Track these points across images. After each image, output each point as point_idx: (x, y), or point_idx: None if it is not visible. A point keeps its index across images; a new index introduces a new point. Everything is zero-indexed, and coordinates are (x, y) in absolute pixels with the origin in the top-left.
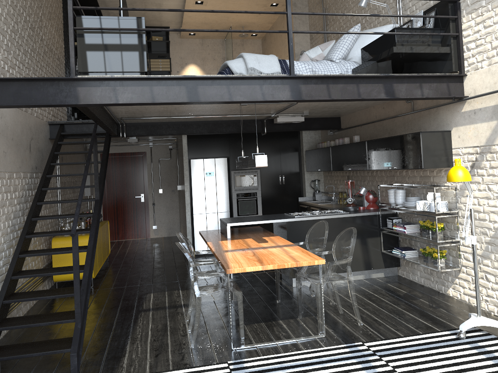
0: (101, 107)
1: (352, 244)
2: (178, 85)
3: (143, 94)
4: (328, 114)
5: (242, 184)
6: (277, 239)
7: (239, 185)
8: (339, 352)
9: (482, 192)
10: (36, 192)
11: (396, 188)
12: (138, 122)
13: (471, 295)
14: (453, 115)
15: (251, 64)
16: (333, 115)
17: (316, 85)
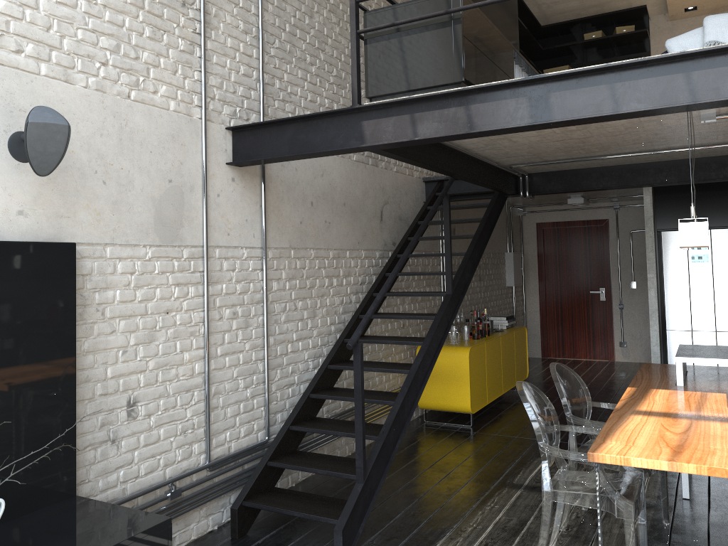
0: (446, 150)
1: None
2: (514, 96)
3: (455, 121)
4: None
5: None
6: None
7: None
8: None
9: None
10: (377, 278)
11: None
12: (551, 171)
13: None
14: None
15: (711, 35)
16: None
17: None
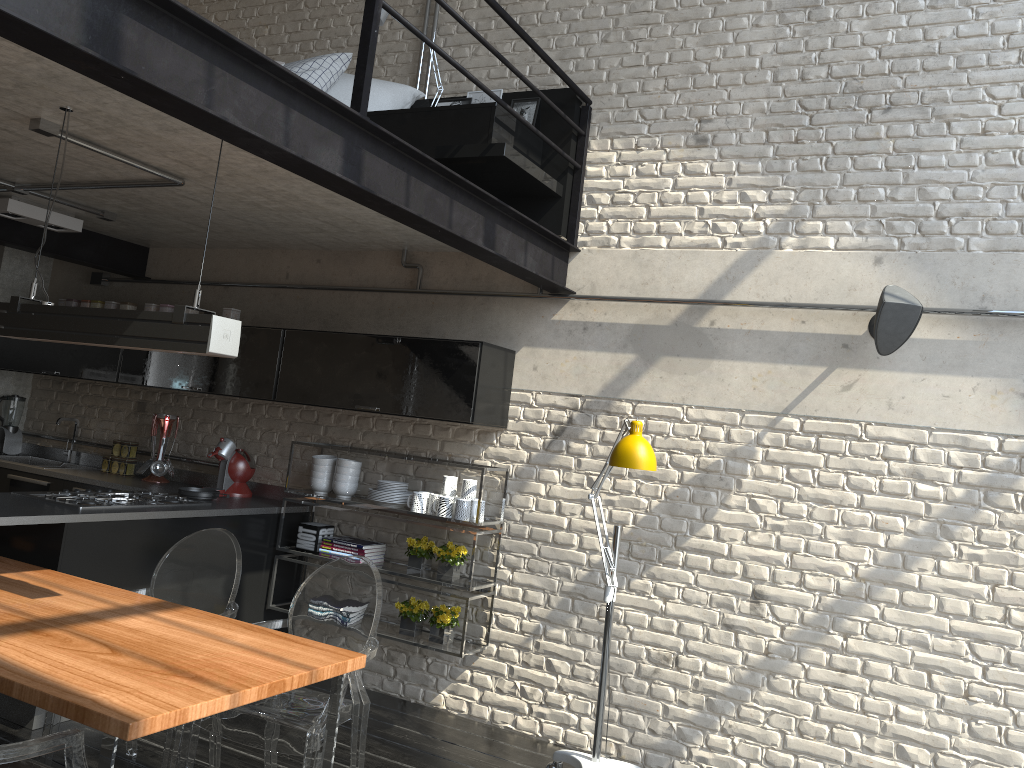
0: None
1: (378, 602)
2: None
3: None
4: (144, 233)
5: None
6: (72, 583)
7: None
8: None
9: (573, 489)
10: None
11: (321, 453)
12: None
13: (502, 705)
14: (530, 322)
15: None
16: (145, 240)
17: (391, 167)
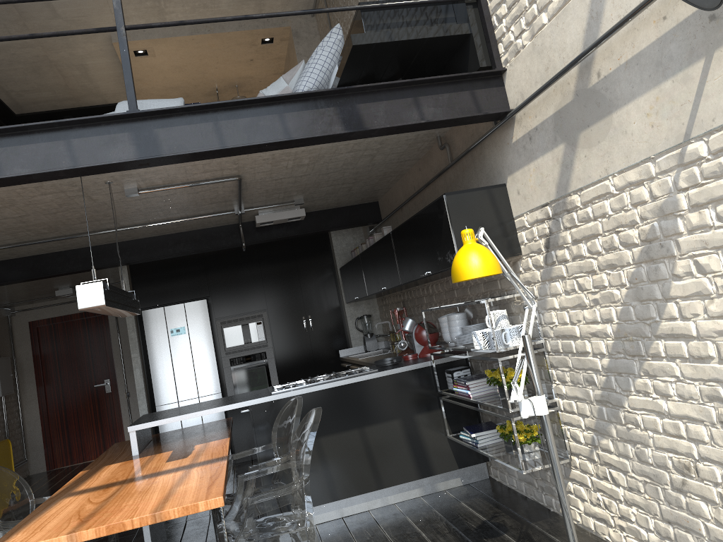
0: None
1: (308, 445)
2: None
3: None
4: (346, 198)
5: (239, 341)
6: (213, 447)
7: (233, 344)
8: None
9: (572, 296)
10: None
11: (457, 311)
12: (11, 258)
13: (596, 516)
14: (504, 152)
15: None
16: (362, 200)
17: (191, 126)
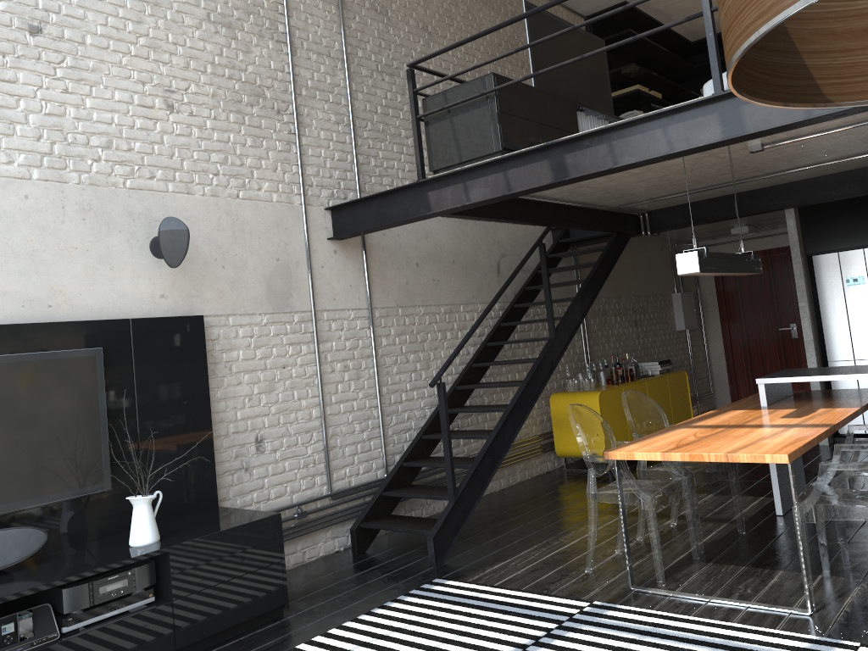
0: (531, 203)
1: None
2: (538, 160)
3: (497, 185)
4: None
5: None
6: (833, 414)
7: None
8: (781, 644)
9: None
10: (492, 328)
11: None
12: (671, 206)
13: None
14: None
15: None
16: None
17: None
